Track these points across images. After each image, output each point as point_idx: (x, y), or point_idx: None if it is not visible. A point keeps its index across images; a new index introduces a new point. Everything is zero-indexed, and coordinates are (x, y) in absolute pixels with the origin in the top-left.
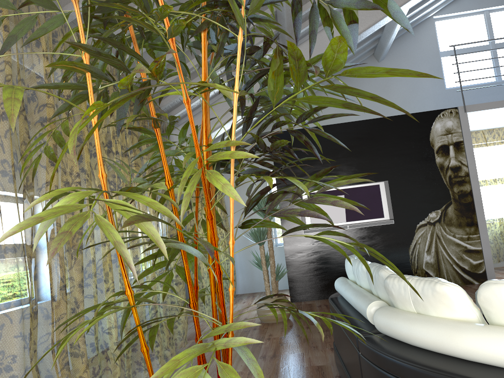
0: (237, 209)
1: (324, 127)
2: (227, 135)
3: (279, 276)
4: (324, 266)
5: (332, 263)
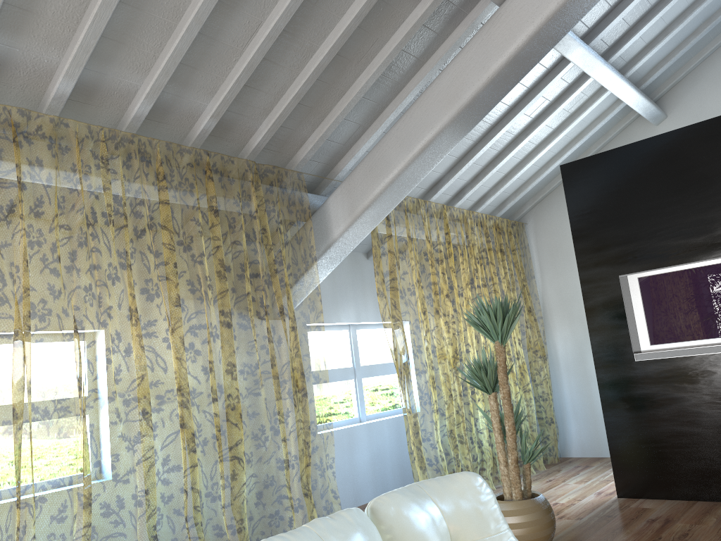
0: (562, 305)
1: (671, 134)
2: (510, 178)
3: (528, 457)
4: (686, 429)
5: (704, 424)
